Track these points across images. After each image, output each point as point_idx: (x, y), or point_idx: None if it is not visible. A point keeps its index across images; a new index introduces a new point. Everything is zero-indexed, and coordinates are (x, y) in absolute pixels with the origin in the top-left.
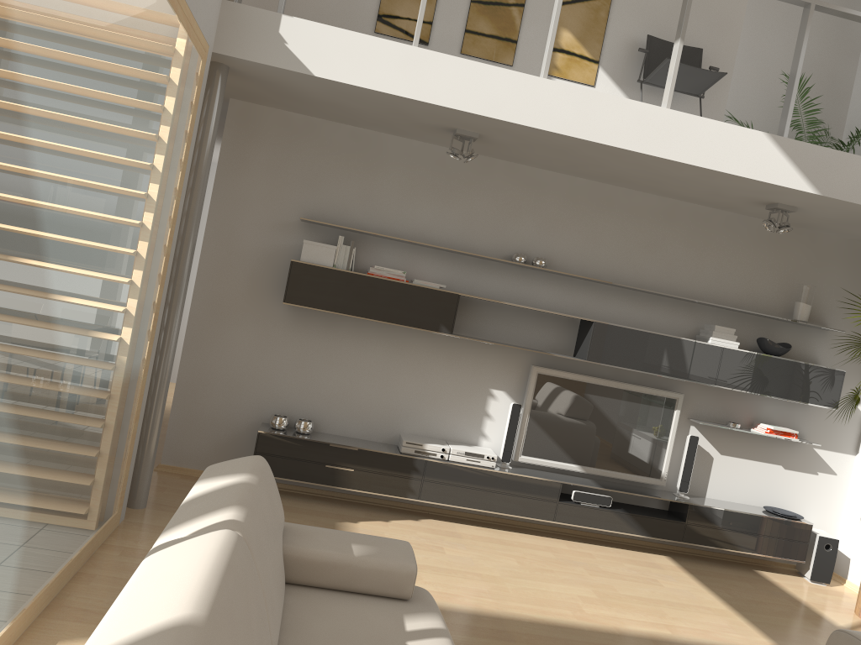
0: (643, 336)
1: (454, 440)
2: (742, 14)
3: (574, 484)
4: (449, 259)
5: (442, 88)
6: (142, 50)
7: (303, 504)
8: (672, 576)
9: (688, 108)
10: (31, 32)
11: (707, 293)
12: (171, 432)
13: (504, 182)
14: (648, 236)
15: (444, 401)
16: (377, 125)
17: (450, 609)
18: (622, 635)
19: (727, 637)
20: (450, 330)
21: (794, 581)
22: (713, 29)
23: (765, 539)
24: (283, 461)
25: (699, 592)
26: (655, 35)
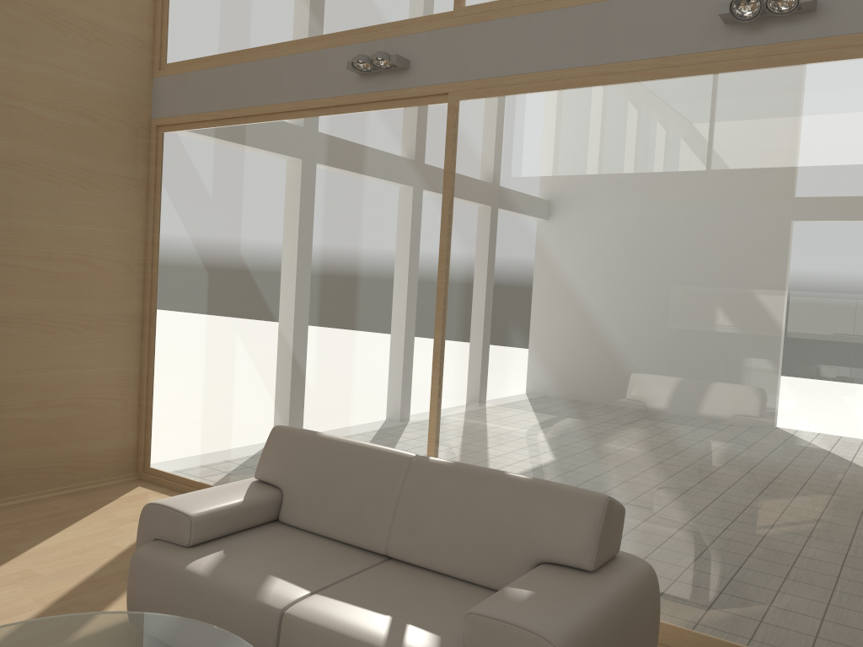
0: None
1: None
2: None
3: None
4: None
5: None
6: (735, 137)
7: None
8: None
9: None
10: (528, 200)
11: None
12: None
13: None
14: None
15: None
16: None
17: None
18: None
19: None
20: None
21: None
22: None
23: None
24: None
25: None
26: None
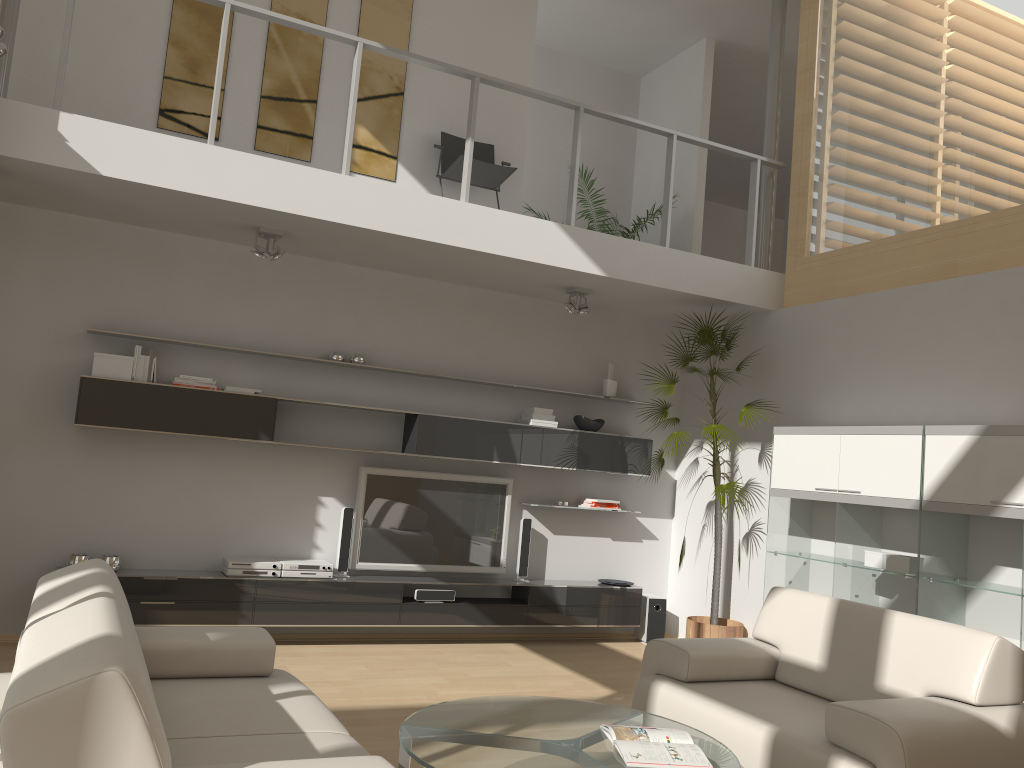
0: (468, 424)
1: (285, 556)
2: (526, 113)
3: (416, 582)
4: (261, 363)
5: (244, 186)
6: None
7: None
8: (520, 657)
9: (487, 201)
10: None
11: (524, 378)
12: None
13: (313, 280)
14: (463, 326)
15: (270, 516)
16: (169, 225)
17: None
18: None
19: (573, 692)
20: (270, 437)
21: (632, 646)
22: (502, 127)
23: (602, 609)
24: None
25: (547, 665)
26: (449, 132)
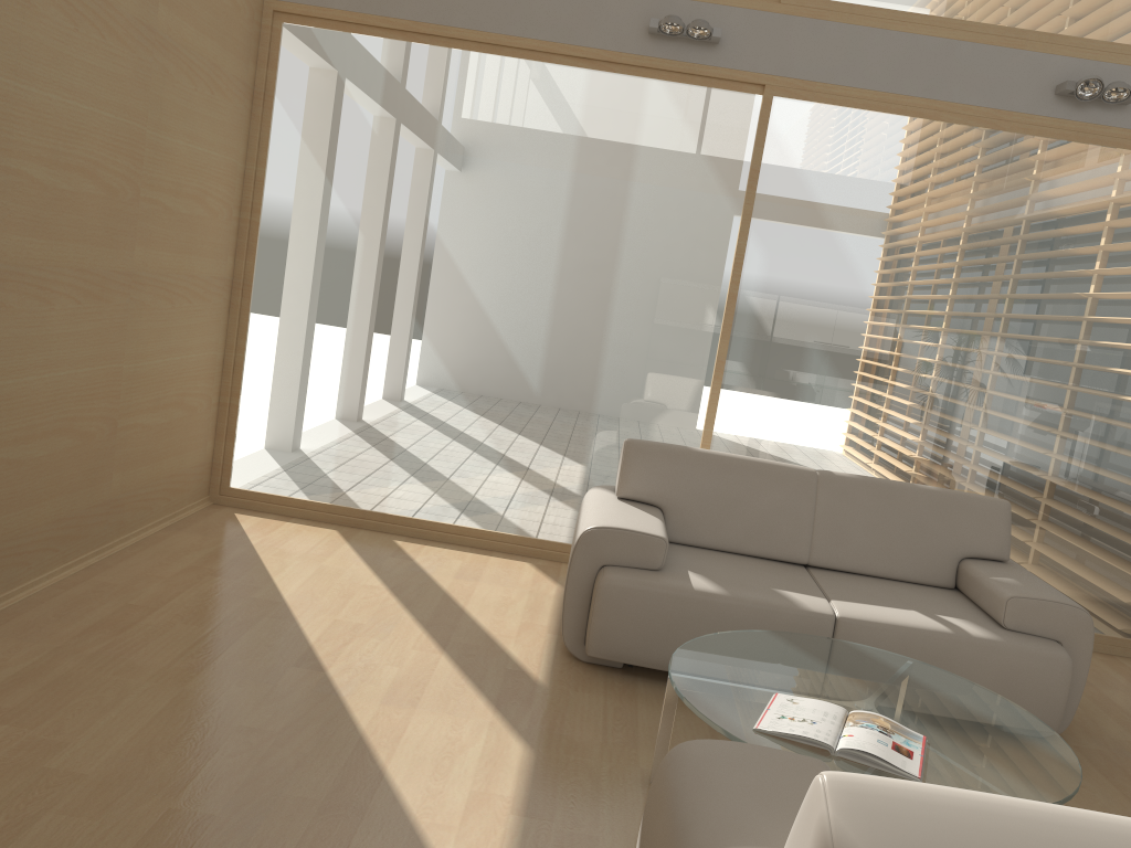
0: None
1: None
2: None
3: None
4: None
5: None
6: (1047, 197)
7: None
8: None
9: None
10: (846, 218)
11: None
12: None
13: None
14: None
15: None
16: None
17: None
18: None
19: None
20: None
21: None
22: None
23: None
24: None
25: None
26: None
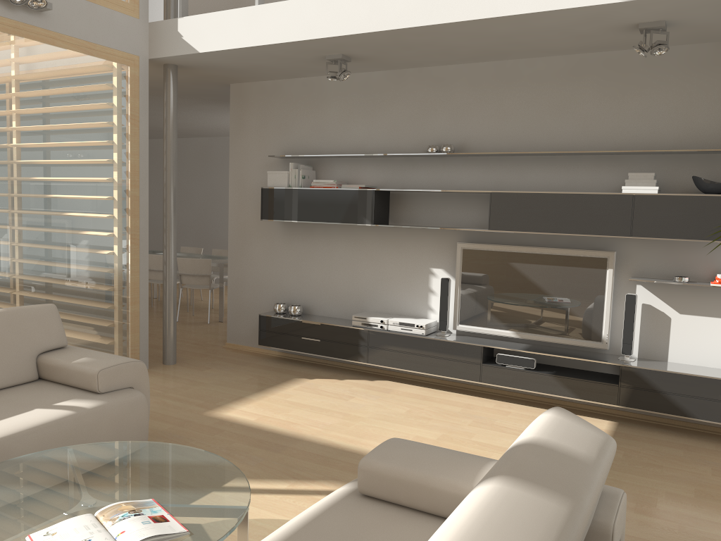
0: (541, 198)
1: (407, 315)
2: None
3: (494, 347)
4: (382, 163)
5: (273, 30)
6: (4, 75)
7: (292, 367)
8: None
9: None
10: None
11: (634, 141)
12: (229, 320)
13: (416, 87)
14: (557, 98)
15: (395, 283)
16: (305, 72)
17: (270, 430)
18: None
19: None
20: (370, 221)
21: None
22: None
23: None
24: (276, 335)
25: None
26: None
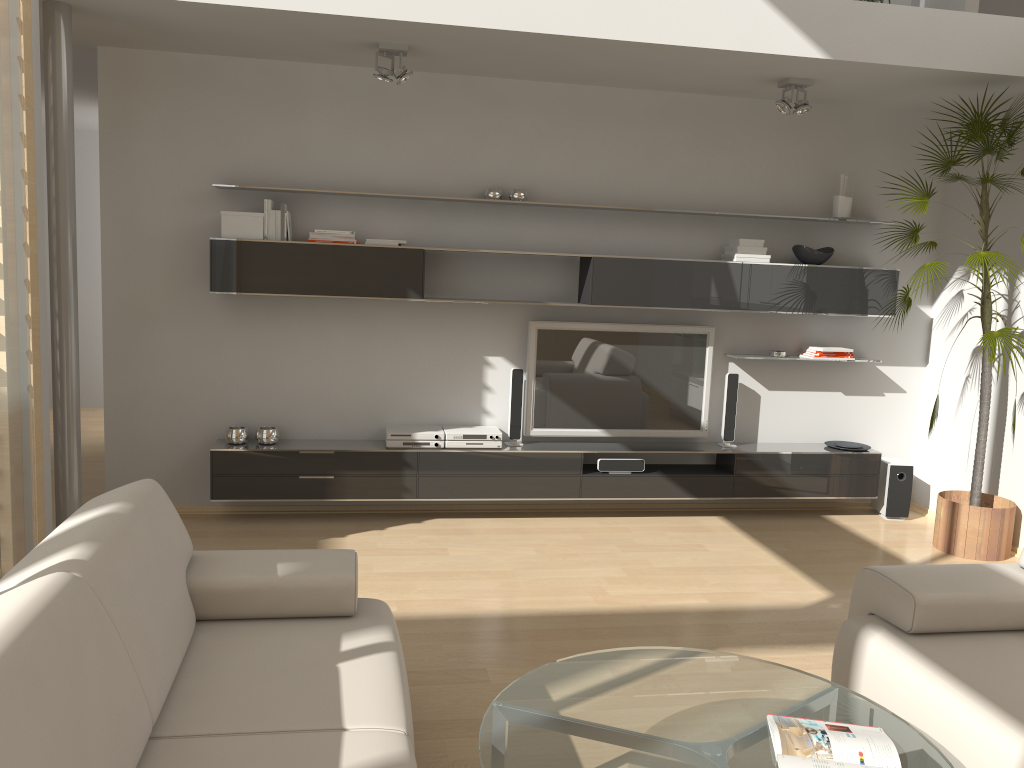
0: (654, 265)
1: (452, 423)
2: None
3: (598, 451)
4: (409, 207)
5: None
6: None
7: (282, 525)
8: (721, 538)
9: None
10: None
11: (728, 202)
12: (110, 467)
13: (460, 102)
14: (647, 143)
15: (432, 380)
16: (286, 53)
17: (445, 617)
18: (650, 613)
19: (776, 595)
20: (420, 294)
21: (867, 521)
22: None
23: (828, 479)
24: (248, 480)
25: (751, 551)
26: None
